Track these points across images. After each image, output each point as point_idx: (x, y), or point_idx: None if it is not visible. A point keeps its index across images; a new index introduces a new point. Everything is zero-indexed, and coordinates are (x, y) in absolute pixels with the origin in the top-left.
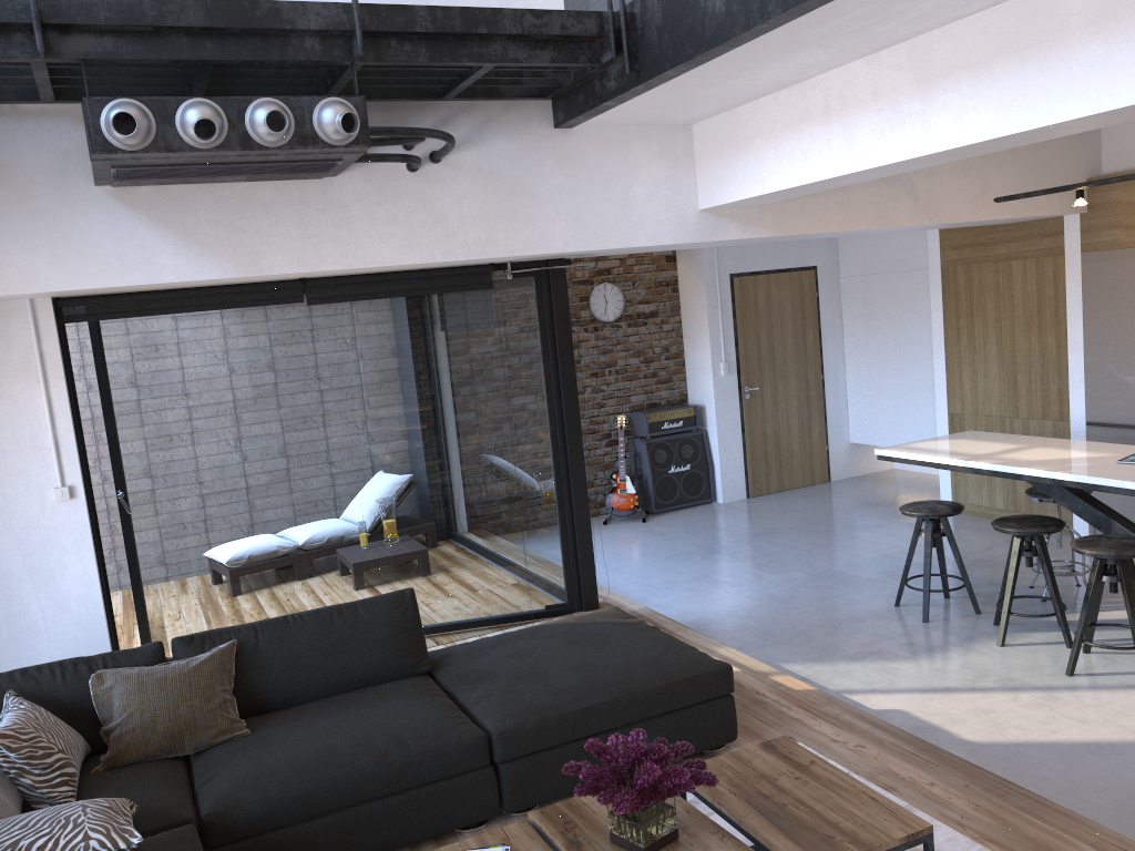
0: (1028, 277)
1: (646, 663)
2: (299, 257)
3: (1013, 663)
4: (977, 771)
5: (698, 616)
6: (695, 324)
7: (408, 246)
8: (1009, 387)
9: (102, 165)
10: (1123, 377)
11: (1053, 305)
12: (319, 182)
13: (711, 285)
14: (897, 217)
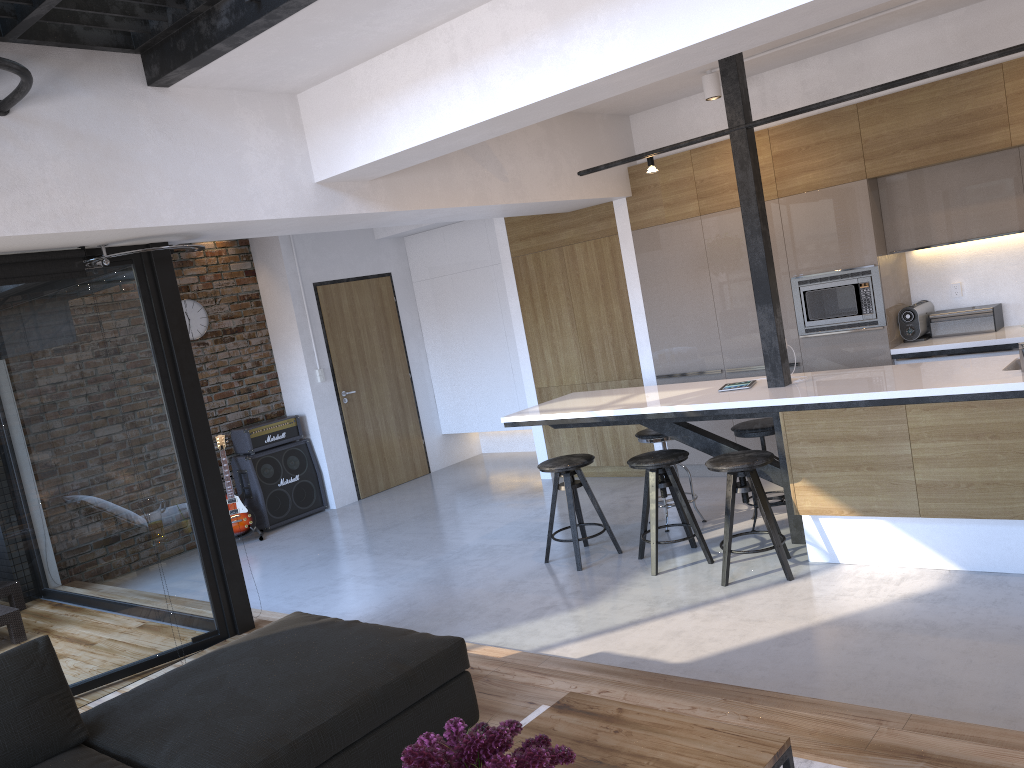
0: (589, 257)
1: (370, 657)
2: None
3: (674, 586)
4: (712, 687)
5: (360, 614)
6: (285, 335)
7: None
8: (586, 356)
9: None
10: (681, 332)
11: (614, 279)
12: None
13: (296, 294)
14: (493, 196)
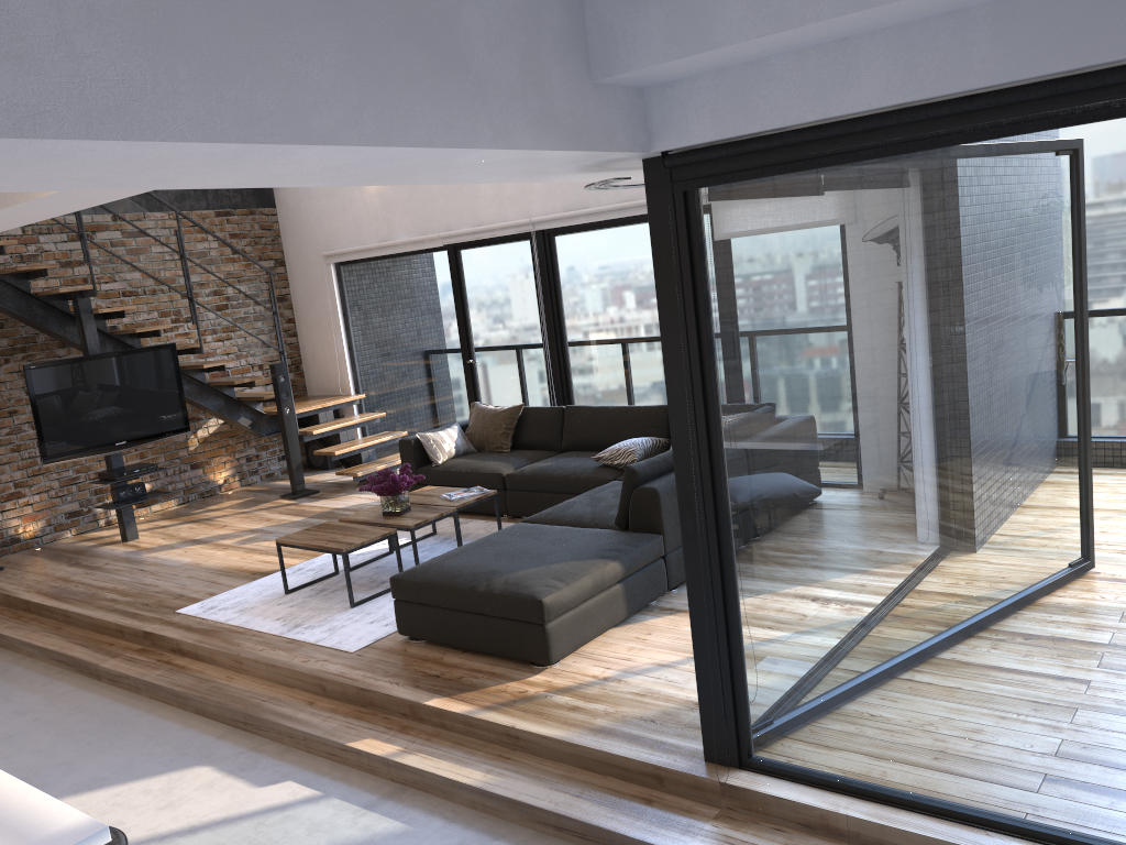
0: None
1: (450, 555)
2: None
3: None
4: (221, 699)
5: None
6: None
7: None
8: None
9: None
10: None
11: None
12: None
13: None
14: None
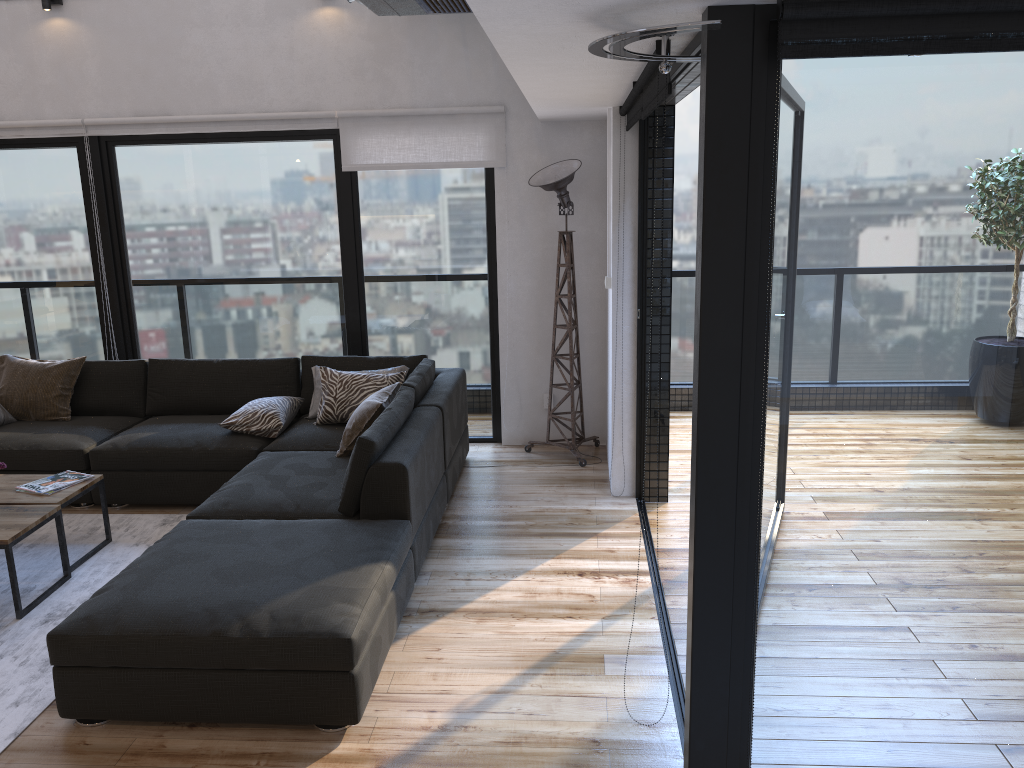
0: None
1: (135, 583)
2: None
3: None
4: None
5: None
6: None
7: None
8: None
9: (422, 13)
10: None
11: None
12: None
13: None
14: None
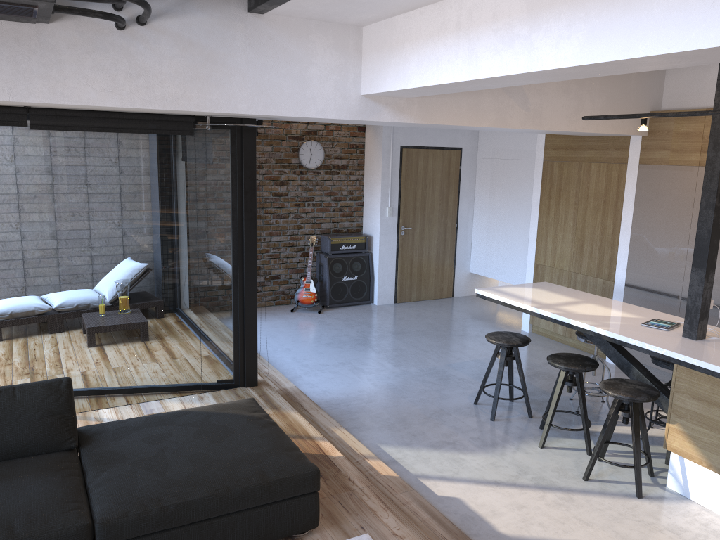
0: (600, 176)
1: (250, 461)
2: (10, 88)
3: (547, 464)
4: None
5: (333, 396)
6: (373, 178)
7: (111, 91)
8: (577, 251)
9: None
10: (654, 256)
11: (615, 198)
12: (33, 26)
13: (386, 152)
14: (512, 121)
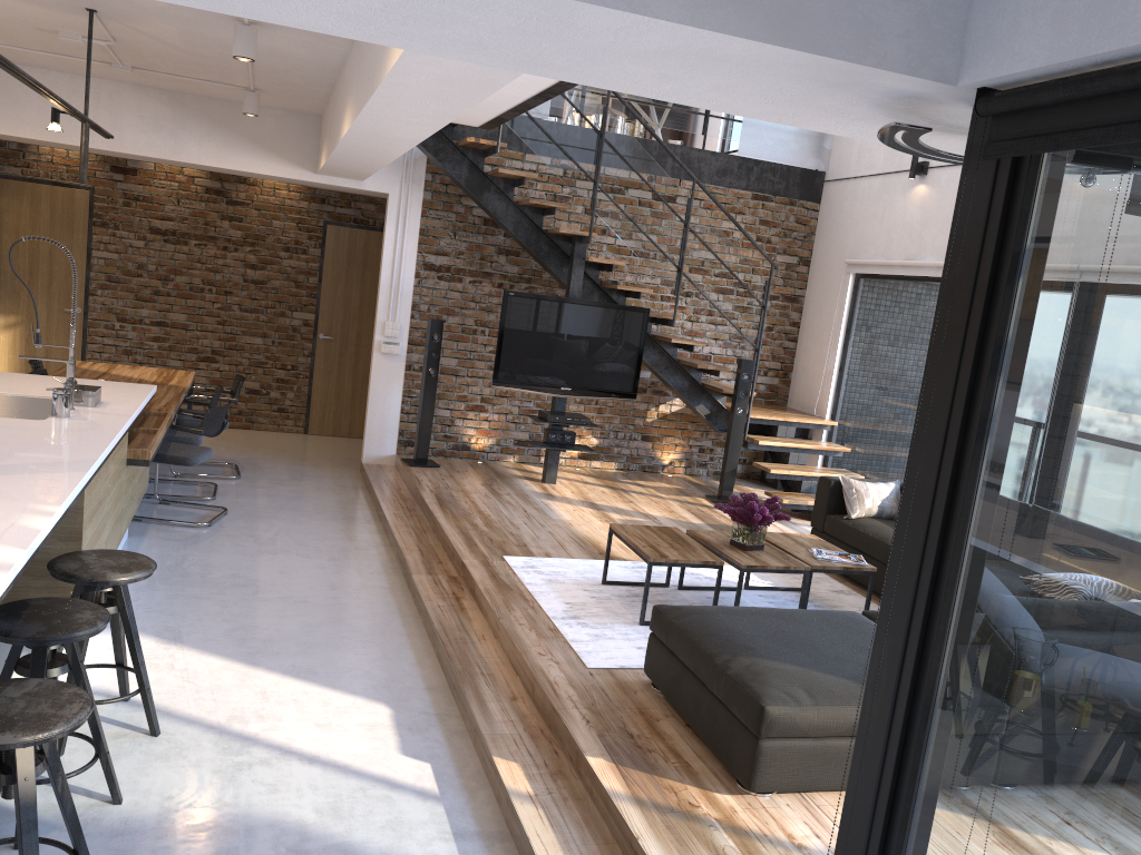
0: None
1: (732, 610)
2: None
3: (170, 769)
4: (454, 653)
5: None
6: None
7: None
8: None
9: None
10: None
11: None
12: None
13: None
14: None
